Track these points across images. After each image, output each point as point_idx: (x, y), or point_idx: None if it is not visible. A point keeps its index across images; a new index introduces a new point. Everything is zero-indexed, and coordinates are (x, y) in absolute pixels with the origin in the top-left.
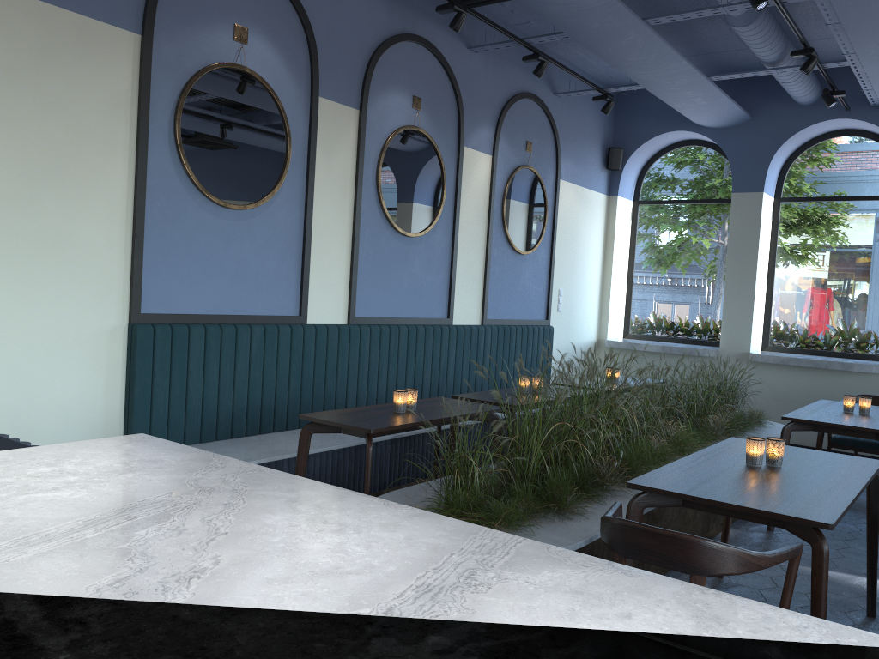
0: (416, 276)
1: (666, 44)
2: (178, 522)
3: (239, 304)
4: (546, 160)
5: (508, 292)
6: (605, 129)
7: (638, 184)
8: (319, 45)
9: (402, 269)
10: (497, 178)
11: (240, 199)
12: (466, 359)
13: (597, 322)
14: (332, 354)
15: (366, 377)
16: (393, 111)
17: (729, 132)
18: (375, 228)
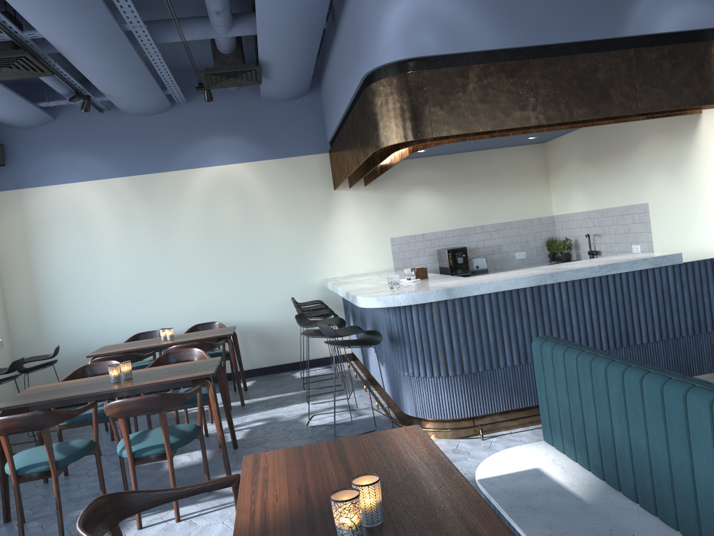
0: None
1: None
2: (595, 262)
3: None
4: None
5: None
6: None
7: None
8: None
9: None
10: None
11: None
12: None
13: None
14: None
15: None
16: None
17: None
18: None
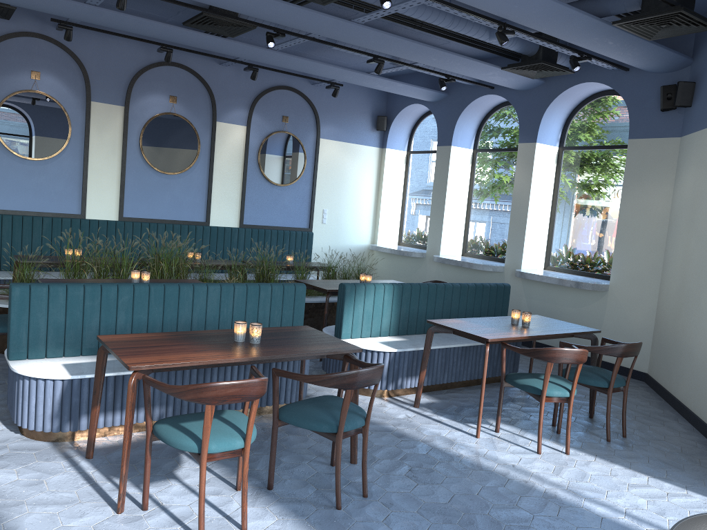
0: (176, 197)
1: (301, 59)
2: None
3: (39, 206)
4: (305, 127)
5: (267, 209)
6: (375, 103)
7: (410, 139)
8: (92, 75)
9: (163, 192)
10: (252, 140)
11: (37, 155)
12: (220, 247)
13: (370, 232)
14: (102, 235)
15: (130, 250)
16: (153, 105)
17: (437, 104)
18: (140, 169)
